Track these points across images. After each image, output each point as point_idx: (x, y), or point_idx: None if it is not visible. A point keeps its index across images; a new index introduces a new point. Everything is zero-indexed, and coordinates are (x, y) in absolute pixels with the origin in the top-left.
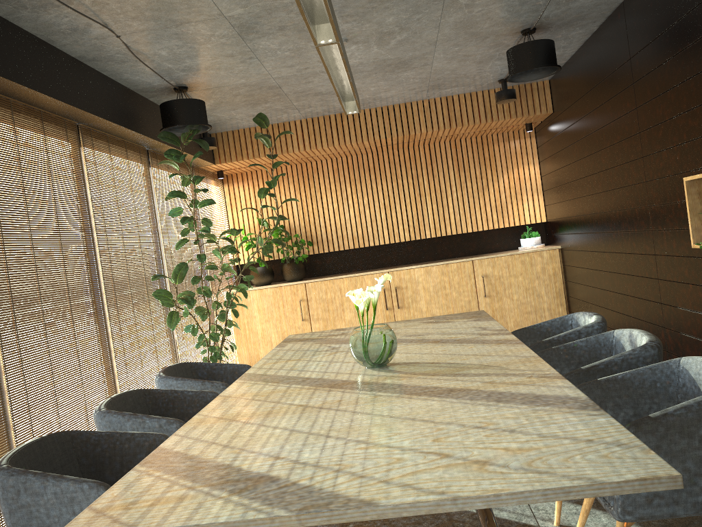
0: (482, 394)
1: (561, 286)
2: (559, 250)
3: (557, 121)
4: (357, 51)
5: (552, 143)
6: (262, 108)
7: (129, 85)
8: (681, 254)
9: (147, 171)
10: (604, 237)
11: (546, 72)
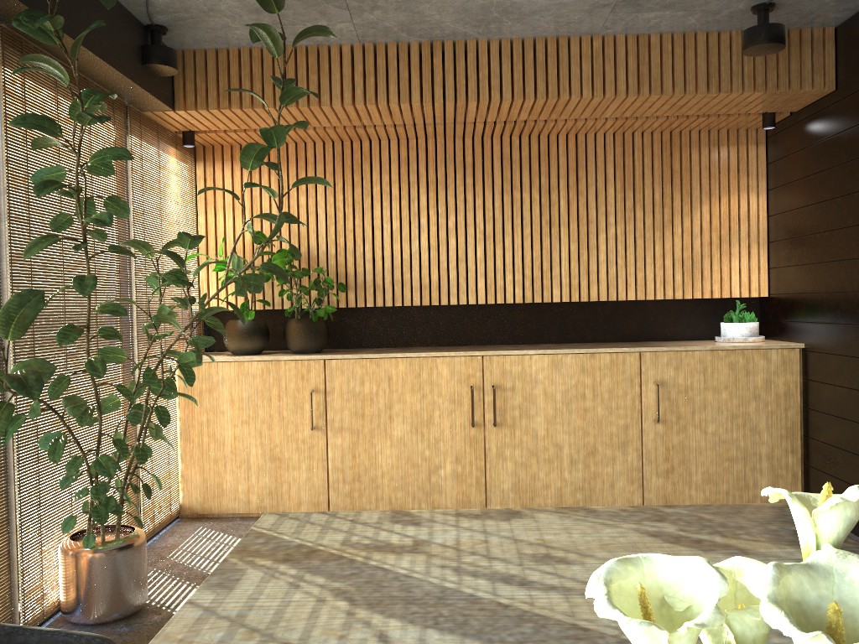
0: None
1: (796, 417)
2: (799, 352)
3: (847, 106)
4: None
5: (820, 150)
6: None
7: None
8: None
9: None
10: None
11: None
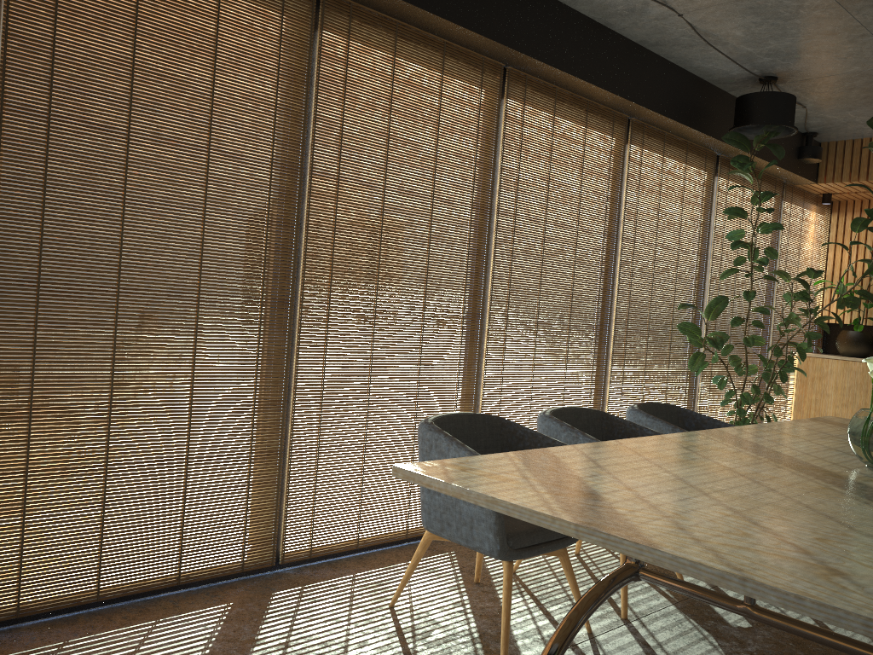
0: None
1: None
2: None
3: None
4: None
5: None
6: None
7: (702, 75)
8: None
9: (710, 180)
10: None
11: None
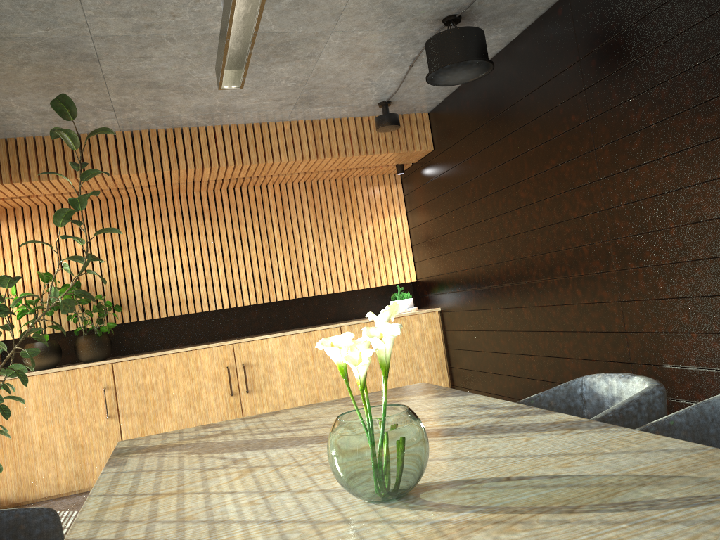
0: None
1: (442, 356)
2: (438, 313)
3: (441, 159)
4: None
5: (431, 186)
6: None
7: None
8: (674, 295)
9: None
10: (522, 289)
11: (478, 70)
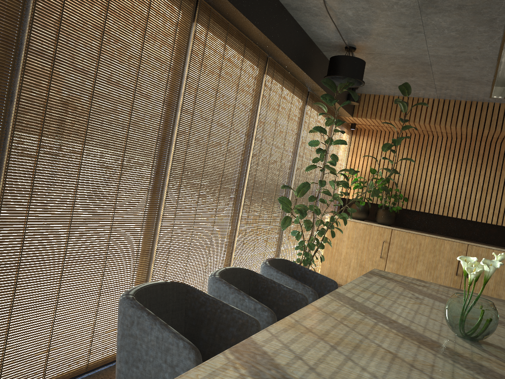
0: None
1: None
2: None
3: None
4: None
5: None
6: (406, 80)
7: (313, 37)
8: None
9: (303, 107)
10: None
11: None
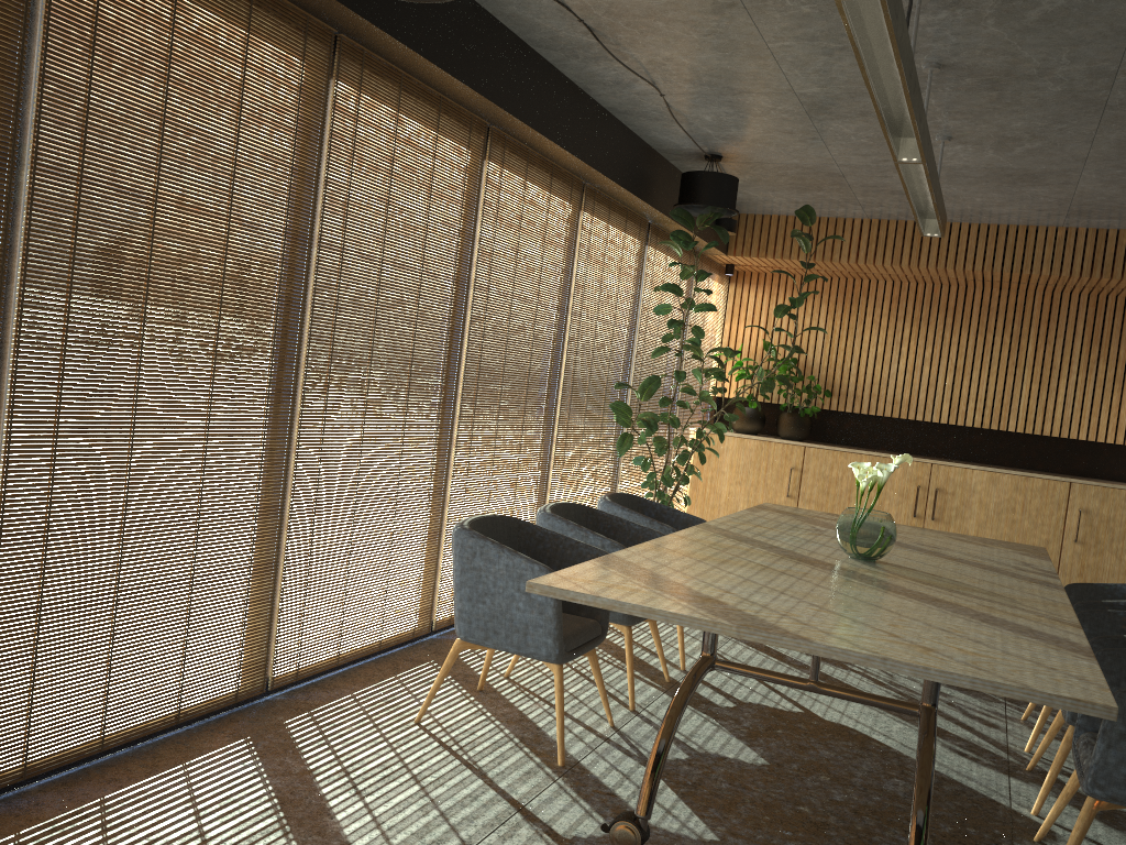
0: (970, 612)
1: None
2: None
3: None
4: (963, 152)
5: None
6: (811, 195)
7: (653, 143)
8: None
9: (642, 250)
10: None
11: None
